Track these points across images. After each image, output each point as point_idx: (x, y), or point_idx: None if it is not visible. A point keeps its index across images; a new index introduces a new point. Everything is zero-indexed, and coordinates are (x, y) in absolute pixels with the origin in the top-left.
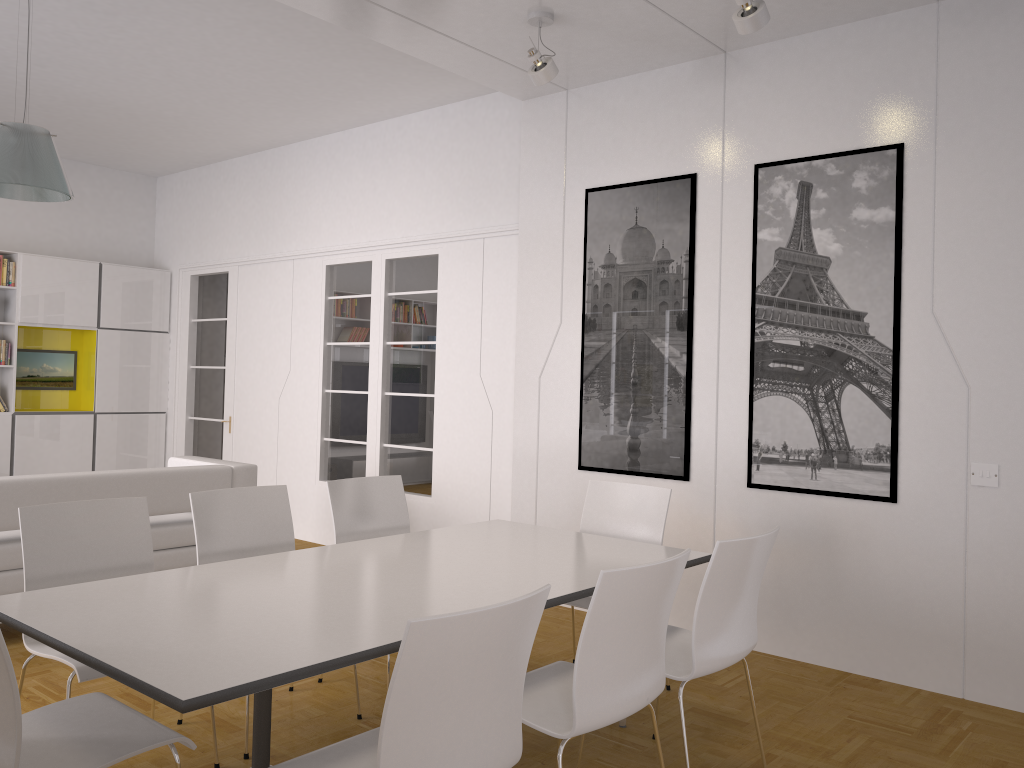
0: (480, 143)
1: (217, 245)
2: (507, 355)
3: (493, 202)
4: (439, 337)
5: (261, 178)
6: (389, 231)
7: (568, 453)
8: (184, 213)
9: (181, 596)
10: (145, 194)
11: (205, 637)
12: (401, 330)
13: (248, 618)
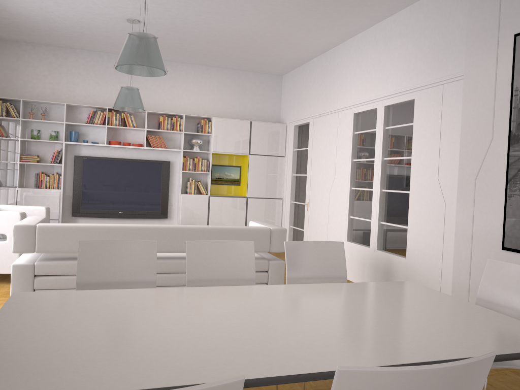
0: (442, 19)
1: (305, 108)
2: (456, 164)
3: (450, 58)
4: (413, 153)
5: (325, 67)
6: (386, 88)
7: (494, 236)
8: (292, 93)
9: (108, 309)
10: (276, 85)
11: (54, 348)
12: (392, 150)
13: (109, 337)
